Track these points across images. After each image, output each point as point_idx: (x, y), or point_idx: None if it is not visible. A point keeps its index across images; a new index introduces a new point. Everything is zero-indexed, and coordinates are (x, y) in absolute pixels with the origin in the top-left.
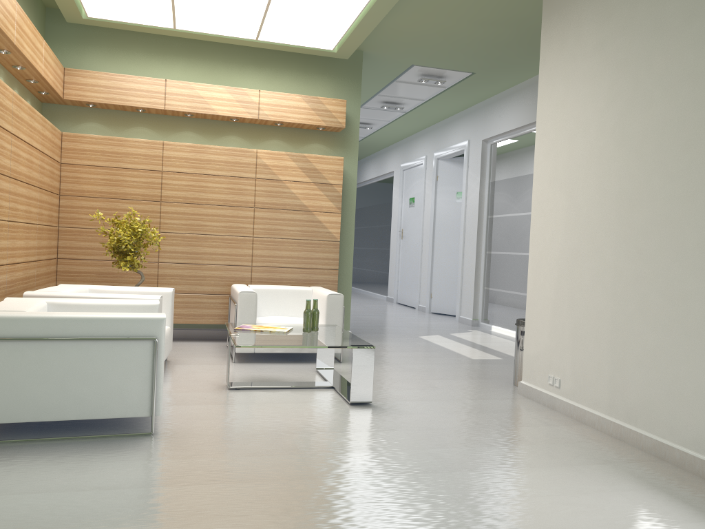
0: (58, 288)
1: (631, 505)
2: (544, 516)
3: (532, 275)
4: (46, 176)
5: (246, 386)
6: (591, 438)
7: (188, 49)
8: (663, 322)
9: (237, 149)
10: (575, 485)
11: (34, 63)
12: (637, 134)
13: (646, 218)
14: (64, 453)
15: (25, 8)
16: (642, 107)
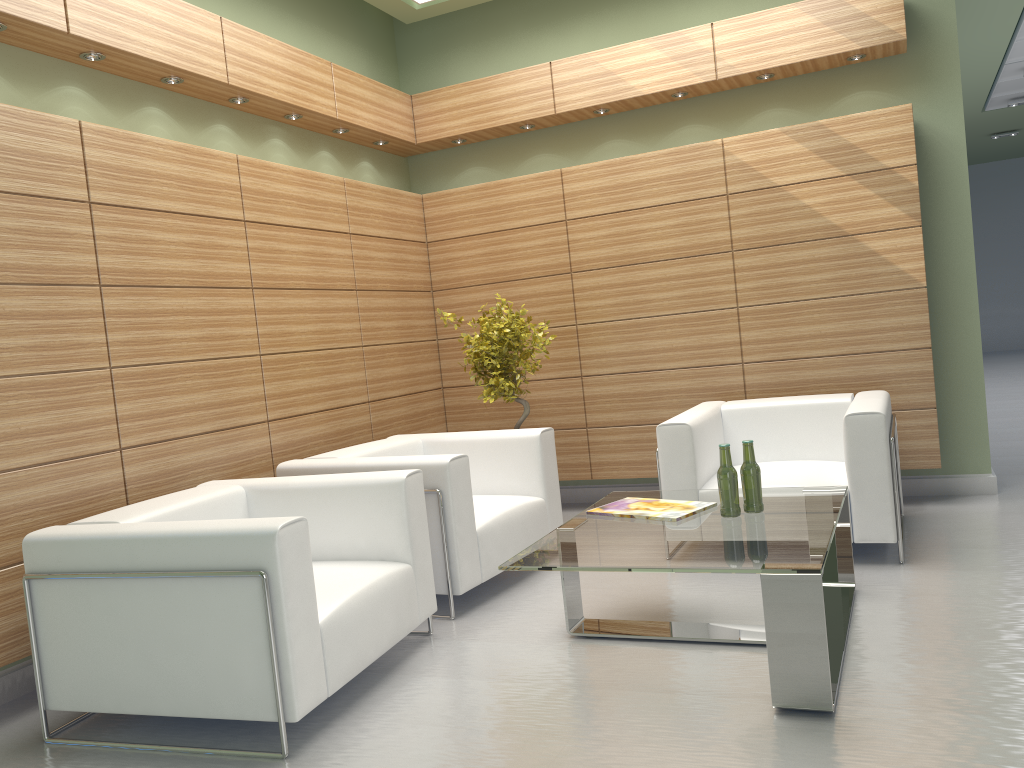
0: (354, 448)
1: None
2: None
3: None
4: (380, 269)
5: (602, 633)
6: None
7: None
8: None
9: (685, 147)
10: None
11: (304, 103)
12: None
13: None
14: None
15: (328, 25)
16: None
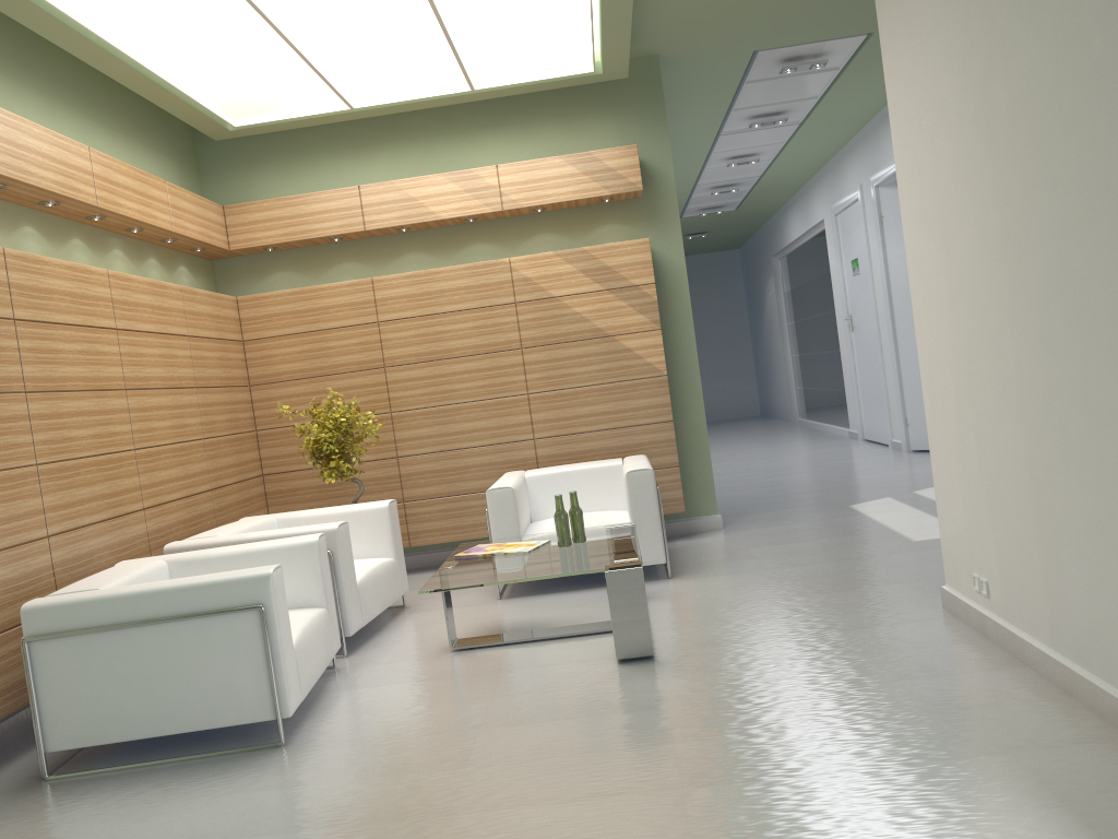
0: (224, 528)
1: None
2: None
3: (928, 394)
4: (212, 368)
5: (477, 644)
6: (1013, 696)
7: (390, 129)
8: (1092, 470)
9: (480, 264)
10: (894, 807)
11: (150, 220)
12: (1005, 115)
13: (1041, 272)
14: (146, 787)
15: (147, 141)
16: (1003, 63)
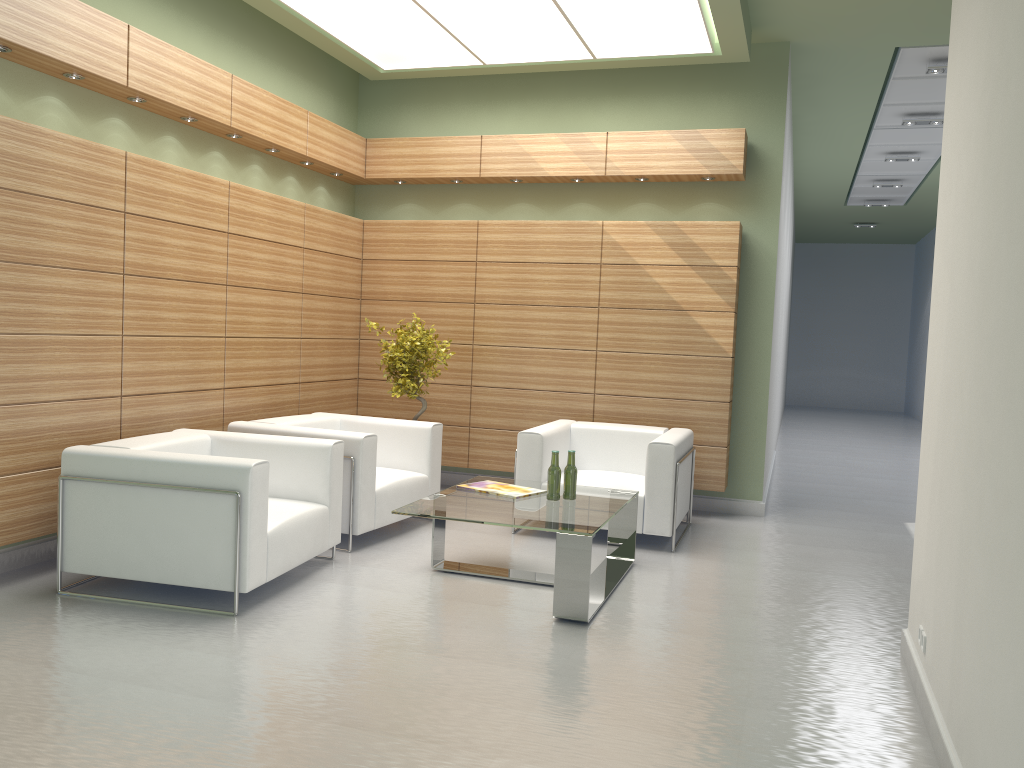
0: (288, 418)
1: None
2: None
3: (924, 430)
4: (323, 278)
5: (455, 570)
6: (884, 764)
7: (523, 87)
8: (990, 551)
9: (575, 222)
10: None
11: (284, 143)
12: (997, 147)
13: (993, 325)
14: (114, 620)
15: (308, 74)
16: (1003, 89)
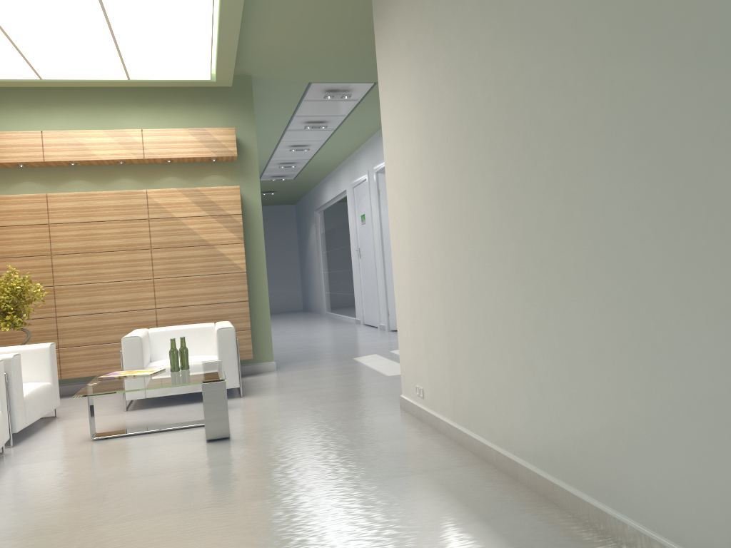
0: None
1: (405, 515)
2: (299, 539)
3: (396, 284)
4: None
5: (111, 435)
6: (432, 447)
7: (67, 97)
8: (473, 319)
9: (126, 191)
10: (365, 501)
11: None
12: (438, 131)
13: (452, 215)
14: None
15: None
16: (438, 104)
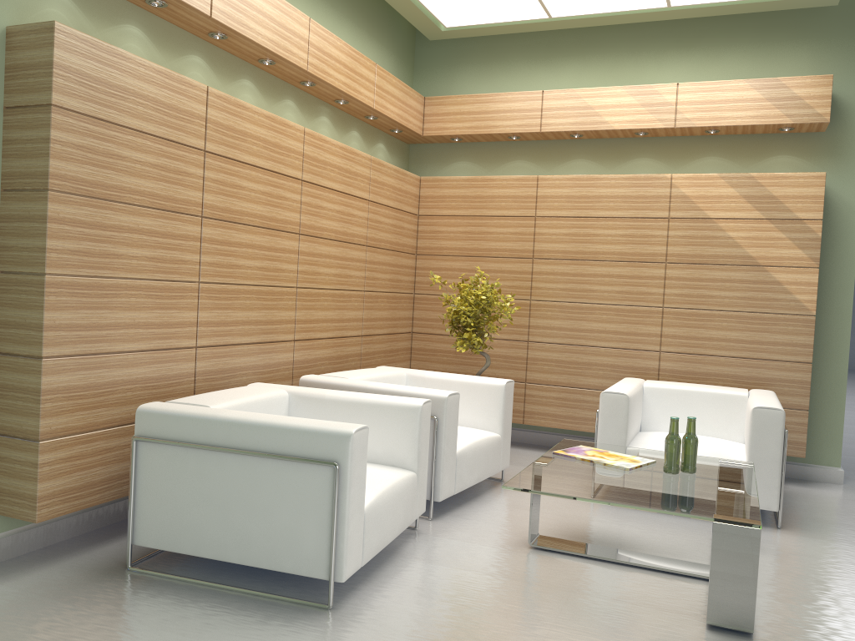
0: (357, 372)
1: None
2: None
3: None
4: (384, 232)
5: (556, 548)
6: None
7: (582, 44)
8: None
9: (641, 176)
10: None
11: (354, 93)
12: None
13: None
14: (192, 612)
15: (372, 32)
16: None
